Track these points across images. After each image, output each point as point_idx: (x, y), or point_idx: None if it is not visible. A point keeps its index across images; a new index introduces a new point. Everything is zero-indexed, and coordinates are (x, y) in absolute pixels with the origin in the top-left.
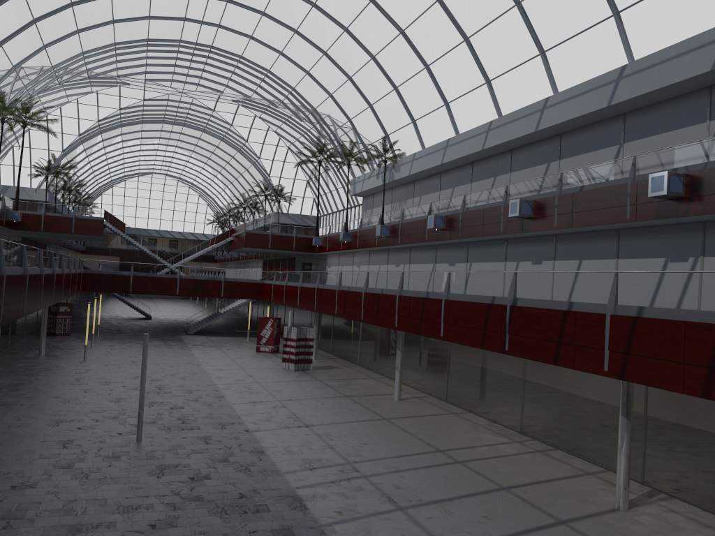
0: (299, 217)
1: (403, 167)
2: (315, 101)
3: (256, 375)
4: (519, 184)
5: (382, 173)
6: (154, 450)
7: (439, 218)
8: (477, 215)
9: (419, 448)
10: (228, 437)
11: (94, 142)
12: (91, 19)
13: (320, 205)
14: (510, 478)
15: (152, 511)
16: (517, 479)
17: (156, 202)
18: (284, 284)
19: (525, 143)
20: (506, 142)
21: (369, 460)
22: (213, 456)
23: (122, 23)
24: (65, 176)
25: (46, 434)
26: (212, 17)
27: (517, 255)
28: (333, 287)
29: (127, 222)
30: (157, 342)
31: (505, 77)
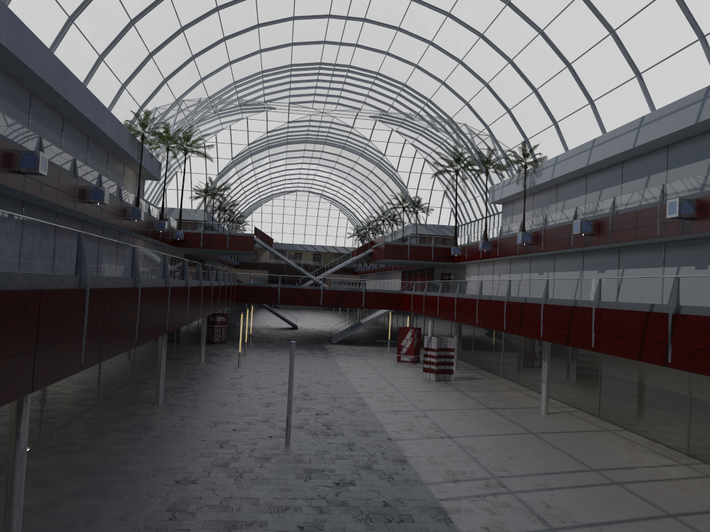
0: (437, 227)
1: (545, 172)
2: (451, 111)
3: (397, 384)
4: (678, 182)
5: (522, 179)
6: (301, 454)
7: (586, 223)
8: (629, 217)
9: (571, 466)
10: (371, 445)
11: (245, 164)
12: (240, 50)
13: (457, 215)
14: (677, 504)
15: (300, 513)
16: (686, 506)
17: (300, 218)
18: (423, 294)
19: (683, 137)
20: (661, 137)
21: (515, 475)
22: (357, 462)
23: (268, 52)
24: (221, 197)
25: (205, 434)
26: (350, 38)
27: (677, 259)
28: (473, 297)
29: (274, 238)
30: (303, 350)
31: (657, 68)
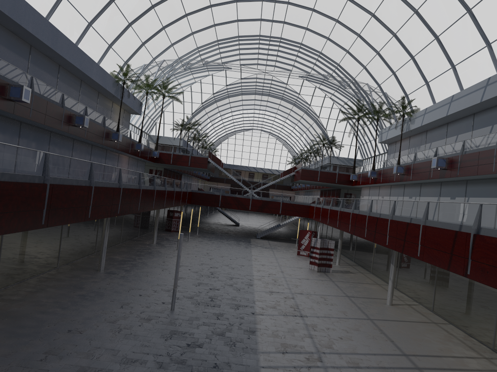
0: (347, 160)
1: (417, 120)
2: (353, 73)
3: (286, 271)
4: None
5: (400, 125)
6: (177, 318)
7: (441, 160)
8: (473, 157)
9: (387, 349)
10: (236, 317)
11: (212, 108)
12: (199, 24)
13: (362, 151)
14: None
15: (143, 366)
16: None
17: (255, 149)
18: (321, 207)
19: None
20: None
21: (336, 353)
22: (215, 329)
23: (220, 26)
24: (195, 131)
25: (117, 296)
26: (279, 16)
27: None
28: (349, 211)
29: (236, 162)
30: (232, 241)
31: None
